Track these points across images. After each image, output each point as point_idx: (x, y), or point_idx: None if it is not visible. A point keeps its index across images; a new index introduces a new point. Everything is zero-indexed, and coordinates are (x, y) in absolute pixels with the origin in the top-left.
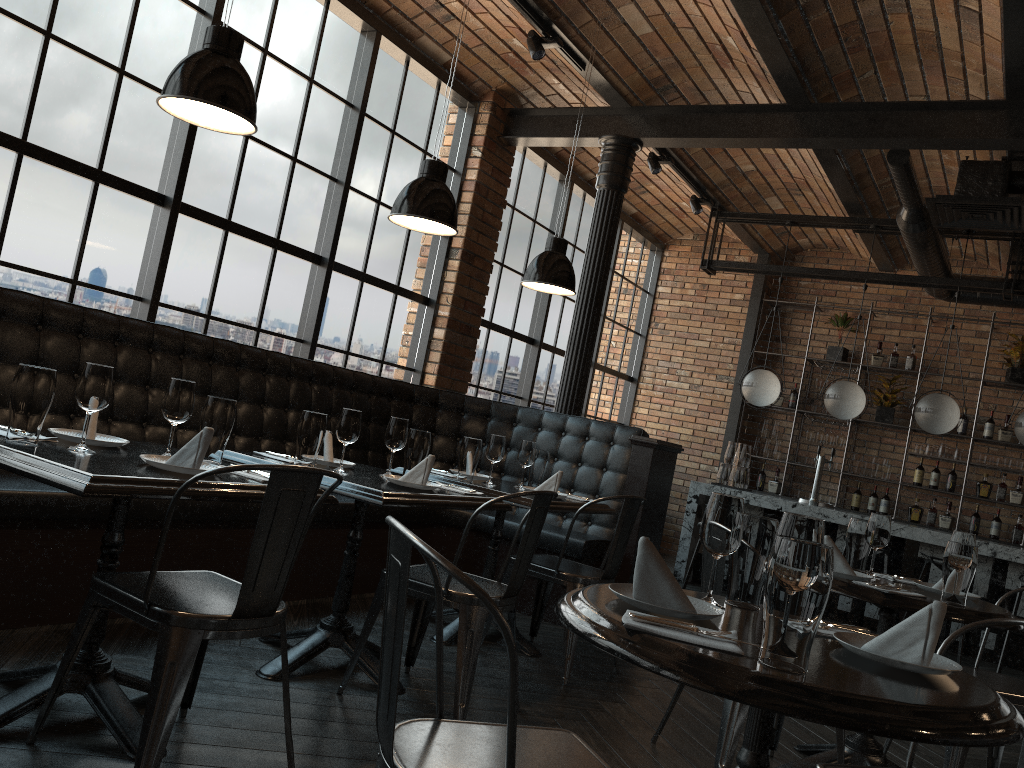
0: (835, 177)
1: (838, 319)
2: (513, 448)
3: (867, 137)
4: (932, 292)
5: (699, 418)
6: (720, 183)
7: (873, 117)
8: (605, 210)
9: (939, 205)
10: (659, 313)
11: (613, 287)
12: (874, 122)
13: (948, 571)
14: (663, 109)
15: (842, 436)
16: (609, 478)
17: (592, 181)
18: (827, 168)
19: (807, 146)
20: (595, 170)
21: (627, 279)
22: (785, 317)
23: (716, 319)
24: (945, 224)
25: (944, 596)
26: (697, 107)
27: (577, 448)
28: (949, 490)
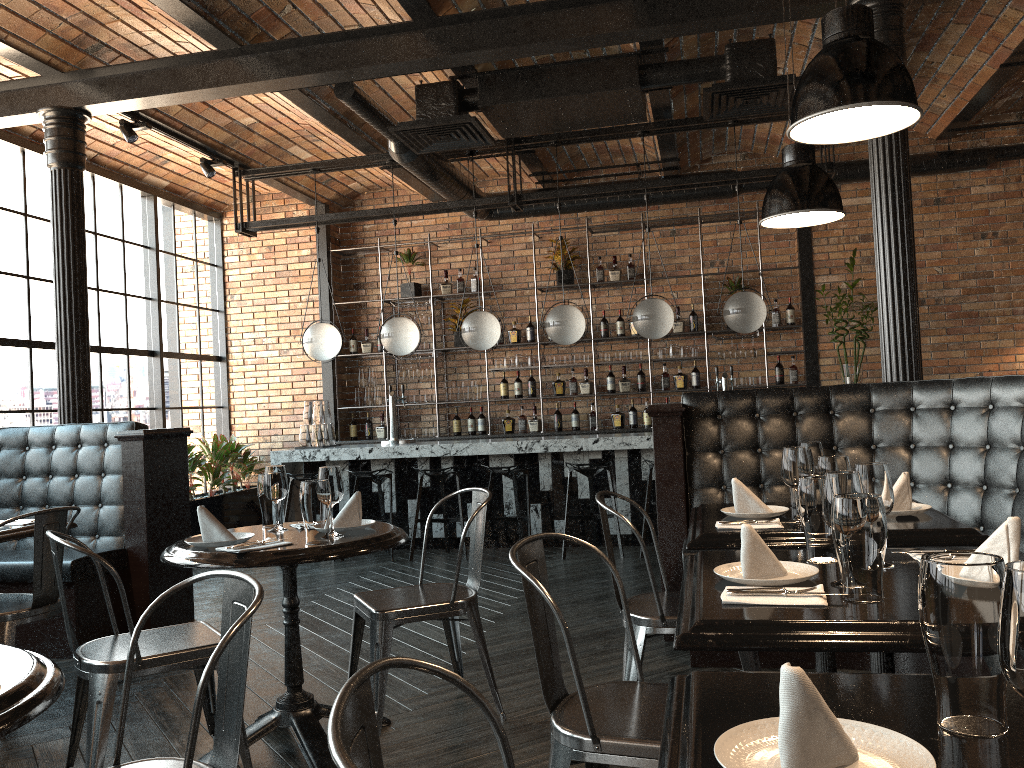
0: (324, 118)
1: (403, 256)
2: (1, 476)
3: (301, 74)
4: (471, 214)
5: (296, 382)
6: (227, 141)
7: (305, 53)
8: (62, 192)
9: (404, 132)
10: (233, 284)
11: (166, 268)
12: (307, 58)
13: (303, 512)
14: (98, 71)
15: (431, 368)
16: (109, 483)
17: (96, 159)
18: (309, 110)
19: (253, 91)
20: (92, 147)
21: (183, 256)
22: (359, 263)
23: (290, 279)
24: (425, 150)
25: (306, 538)
26: (132, 65)
27: (70, 459)
28: (531, 396)
